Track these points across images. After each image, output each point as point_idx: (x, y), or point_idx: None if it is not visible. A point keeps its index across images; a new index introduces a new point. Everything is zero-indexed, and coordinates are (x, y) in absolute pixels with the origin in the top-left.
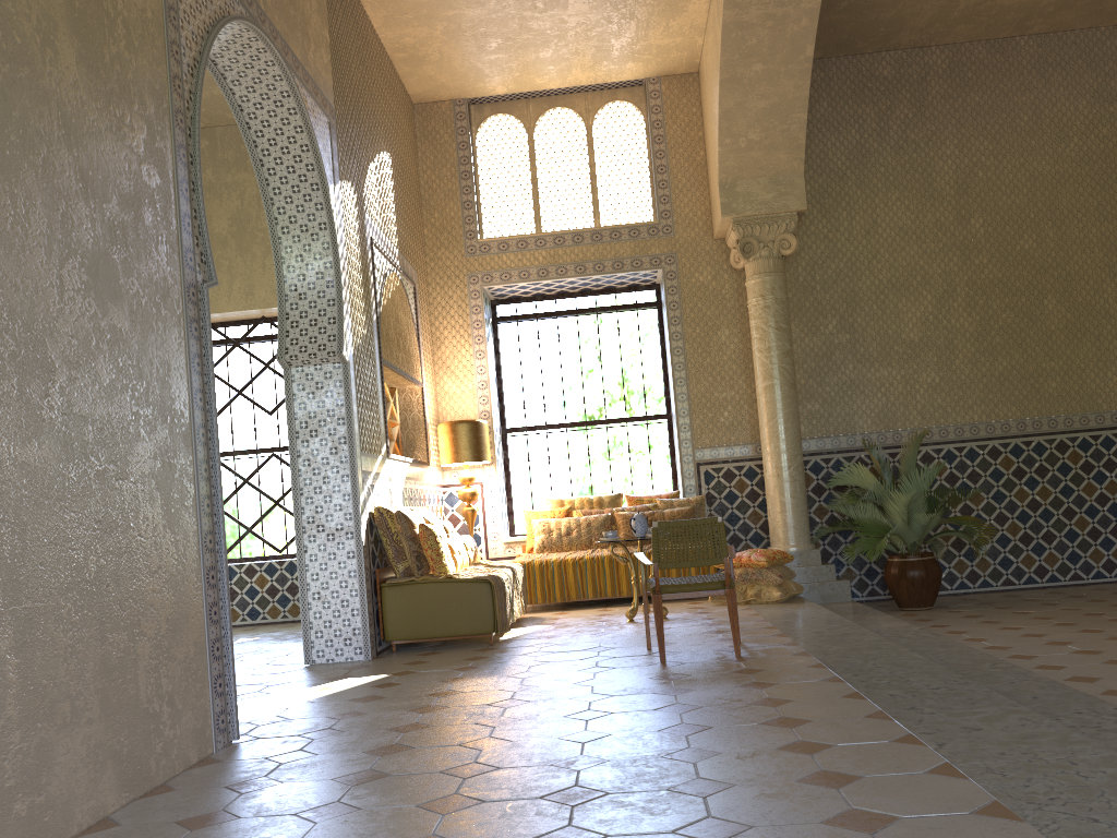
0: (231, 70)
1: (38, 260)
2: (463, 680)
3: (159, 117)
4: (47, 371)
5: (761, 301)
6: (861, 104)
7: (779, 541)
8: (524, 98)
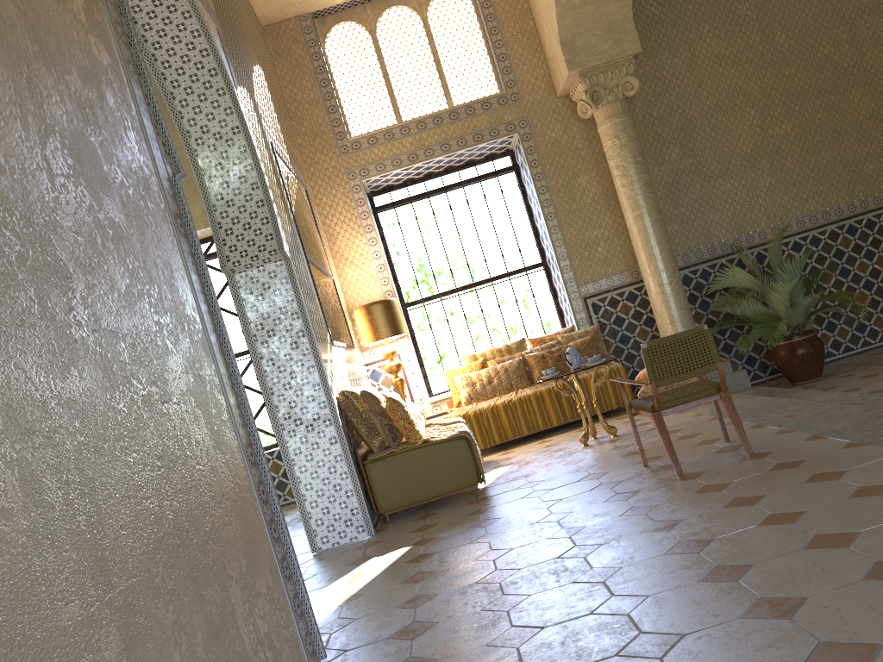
0: None
1: (16, 134)
2: (495, 536)
3: None
4: (63, 278)
5: (617, 141)
6: None
7: None
8: (360, 4)
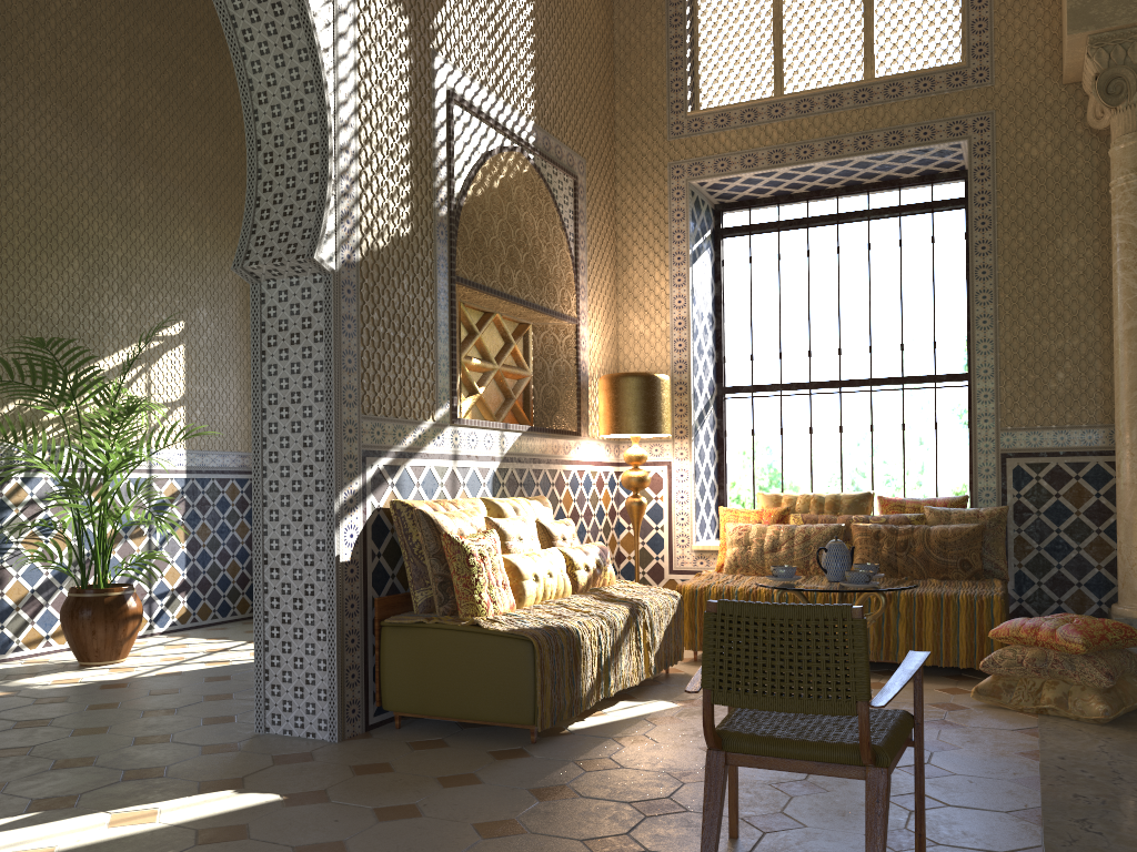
0: None
1: None
2: None
3: None
4: None
5: (1135, 180)
6: None
7: (1133, 599)
8: None
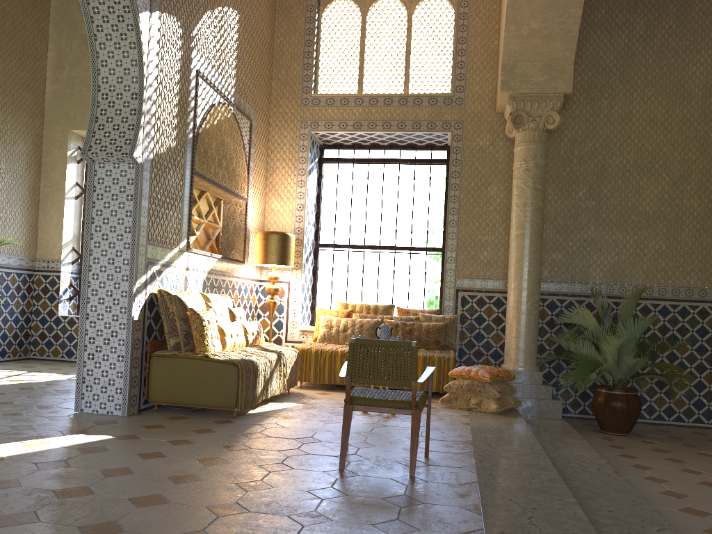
0: None
1: None
2: (157, 457)
3: None
4: None
5: (524, 165)
6: (633, 13)
7: (510, 361)
8: None
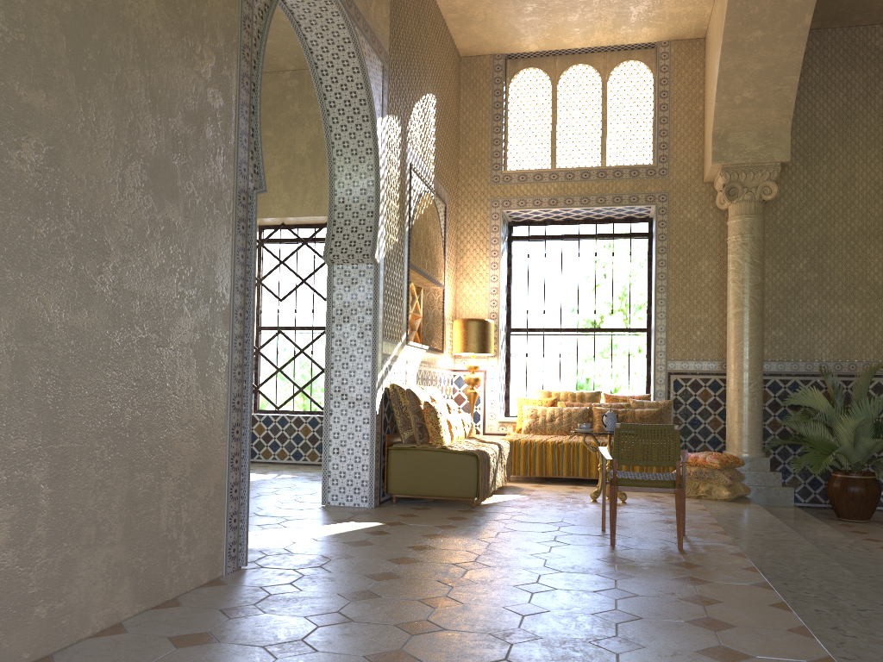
0: (305, 18)
1: (104, 160)
2: (440, 537)
3: (228, 50)
4: (102, 253)
5: (740, 239)
6: (851, 70)
7: (733, 447)
8: (552, 55)
